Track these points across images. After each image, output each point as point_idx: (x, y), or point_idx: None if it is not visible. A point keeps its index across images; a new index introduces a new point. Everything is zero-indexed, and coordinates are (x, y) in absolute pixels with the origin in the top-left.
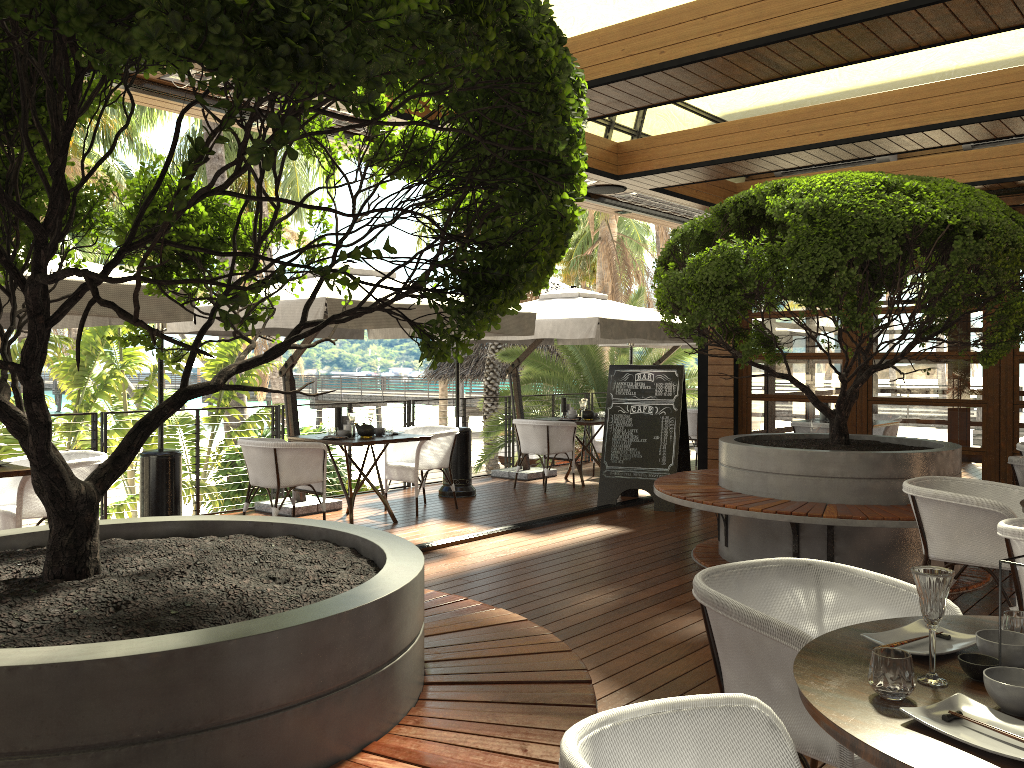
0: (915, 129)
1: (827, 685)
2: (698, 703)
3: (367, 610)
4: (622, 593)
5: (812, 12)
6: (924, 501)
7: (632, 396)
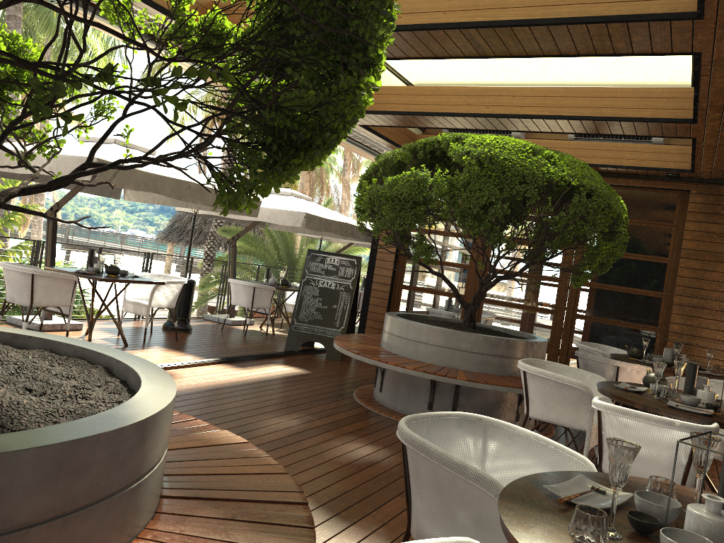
0: (551, 116)
1: (532, 532)
2: None
3: (126, 432)
4: (304, 420)
5: (514, 11)
6: (532, 376)
7: (321, 274)
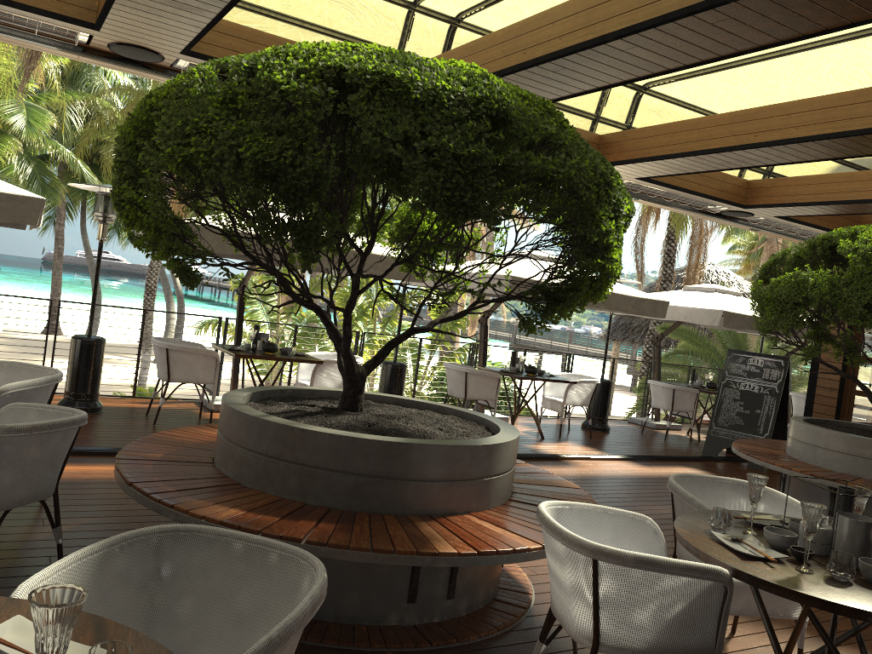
0: None
1: (691, 522)
2: (617, 511)
3: (479, 448)
4: None
5: (862, 120)
6: None
7: (743, 375)
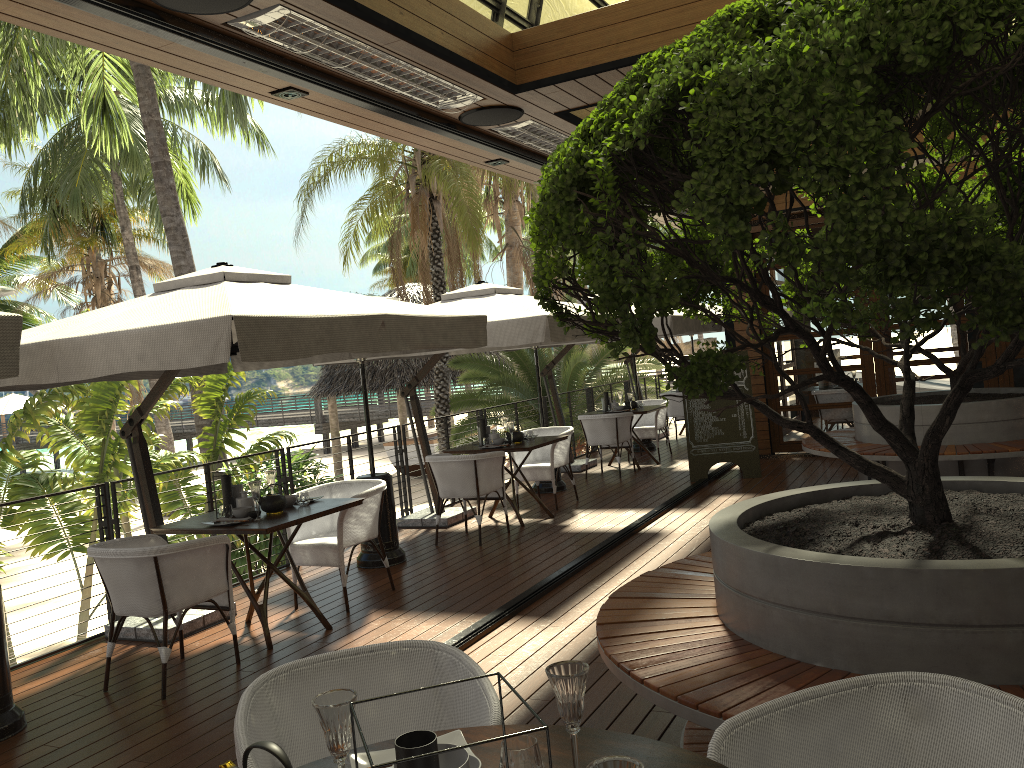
0: None
1: None
2: None
3: None
4: None
5: None
6: None
7: None
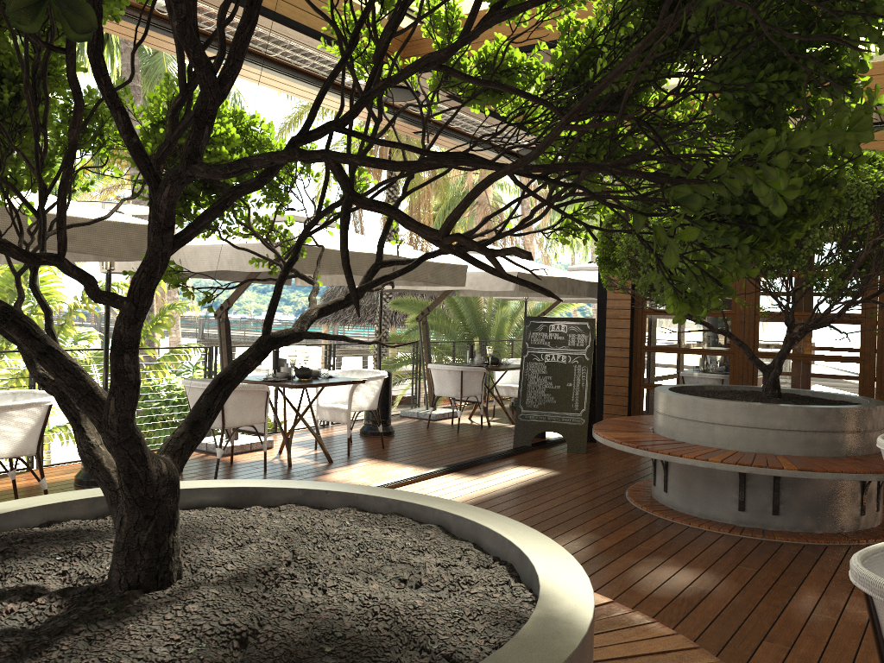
0: None
1: None
2: None
3: (586, 642)
4: (586, 541)
5: None
6: None
7: (546, 345)
